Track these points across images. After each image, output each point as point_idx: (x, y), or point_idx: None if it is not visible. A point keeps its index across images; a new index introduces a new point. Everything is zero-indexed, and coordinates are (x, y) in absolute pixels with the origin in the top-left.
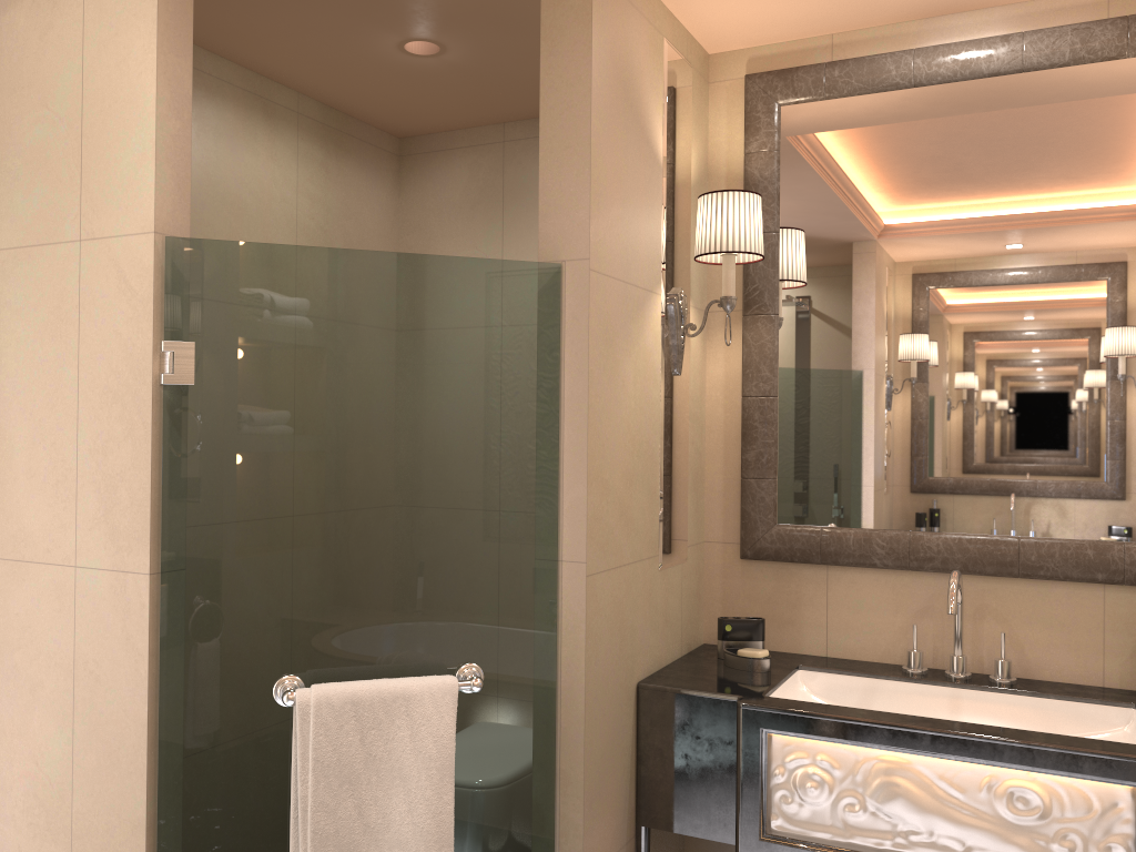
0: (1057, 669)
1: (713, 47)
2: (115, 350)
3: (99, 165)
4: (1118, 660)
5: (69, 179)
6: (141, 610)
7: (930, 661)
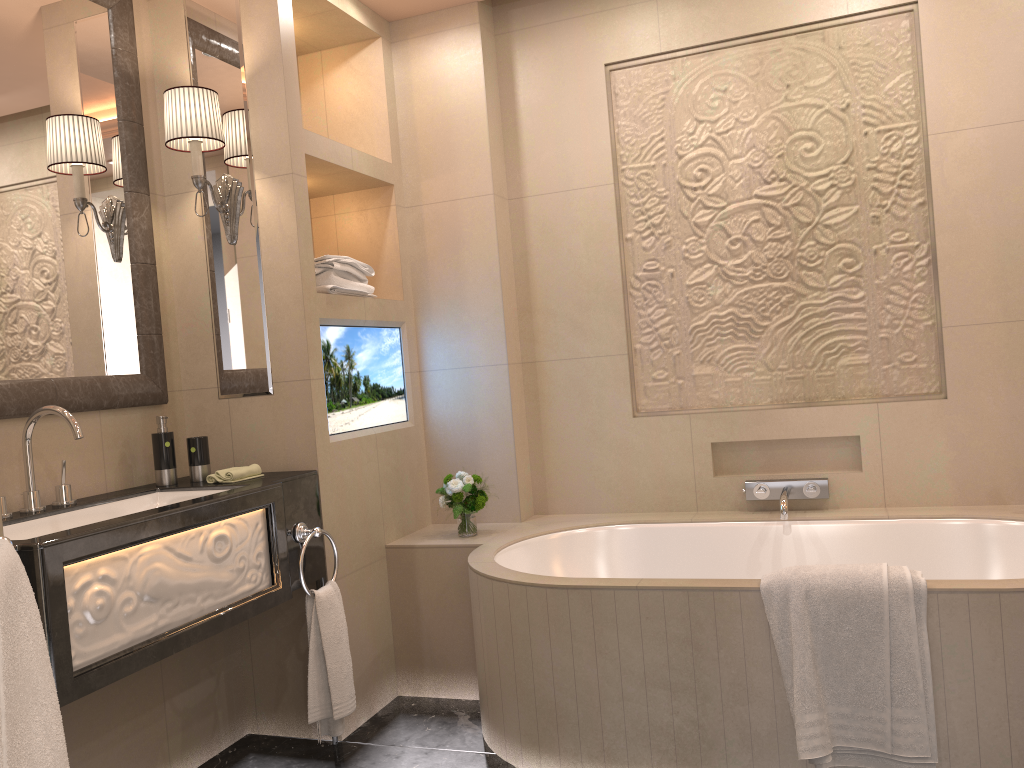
0: (80, 488)
1: None
2: None
3: None
4: (113, 469)
5: None
6: None
7: None
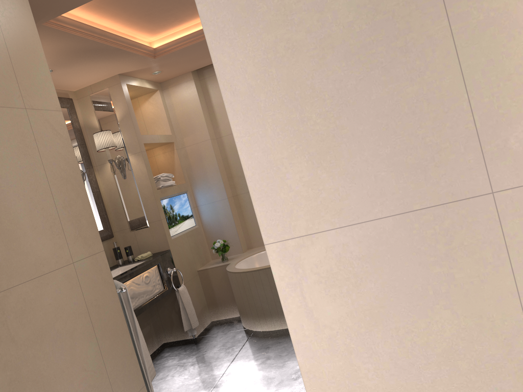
0: None
1: None
2: (61, 160)
3: (25, 75)
4: None
5: (9, 76)
6: (106, 266)
7: None
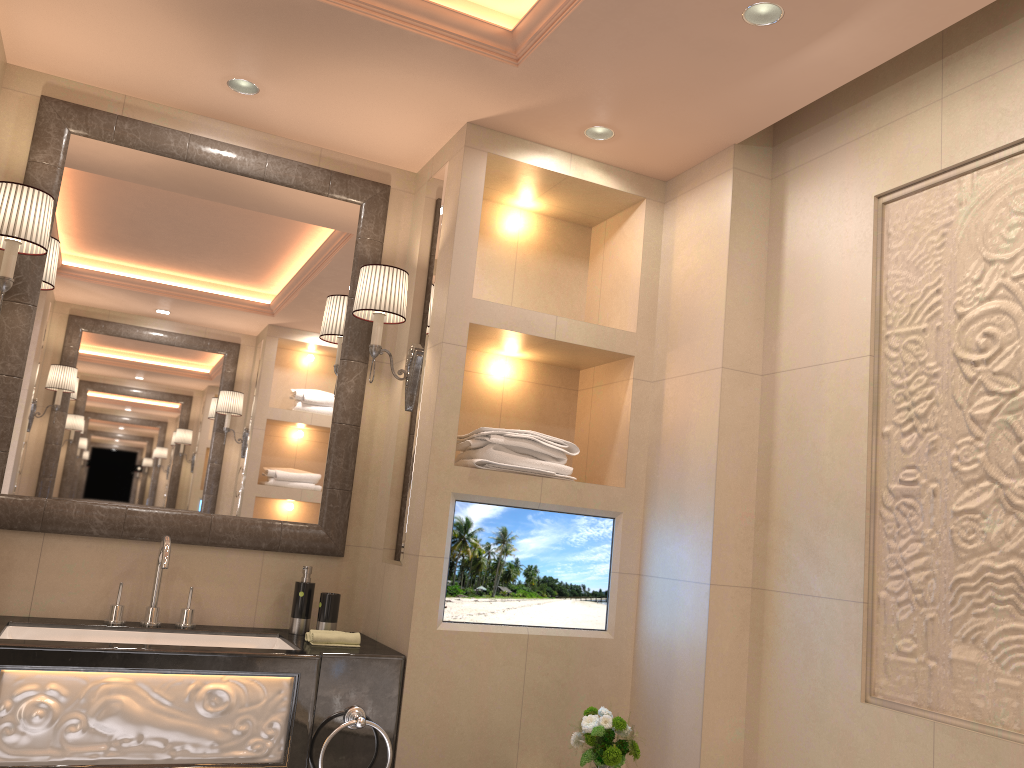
0: (224, 616)
1: (16, 59)
2: None
3: None
4: (266, 607)
5: None
6: None
7: (125, 616)
